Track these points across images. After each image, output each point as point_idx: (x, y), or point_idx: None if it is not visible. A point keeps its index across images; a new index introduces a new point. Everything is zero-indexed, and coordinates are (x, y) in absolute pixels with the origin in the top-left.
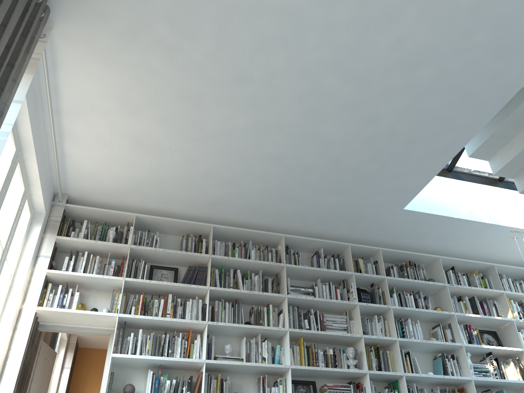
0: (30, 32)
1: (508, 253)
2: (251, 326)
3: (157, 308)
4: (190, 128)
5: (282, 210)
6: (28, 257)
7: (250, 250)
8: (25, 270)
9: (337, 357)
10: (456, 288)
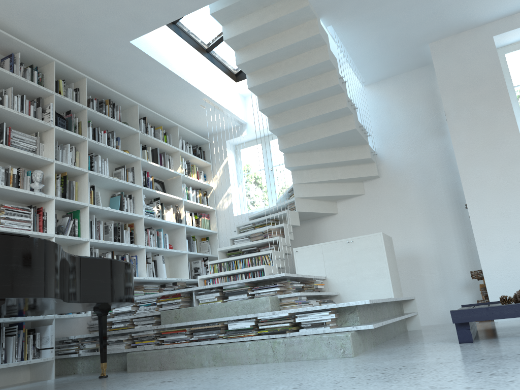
0: None
1: (191, 118)
2: None
3: None
4: None
5: None
6: None
7: None
8: None
9: (20, 179)
10: (145, 137)
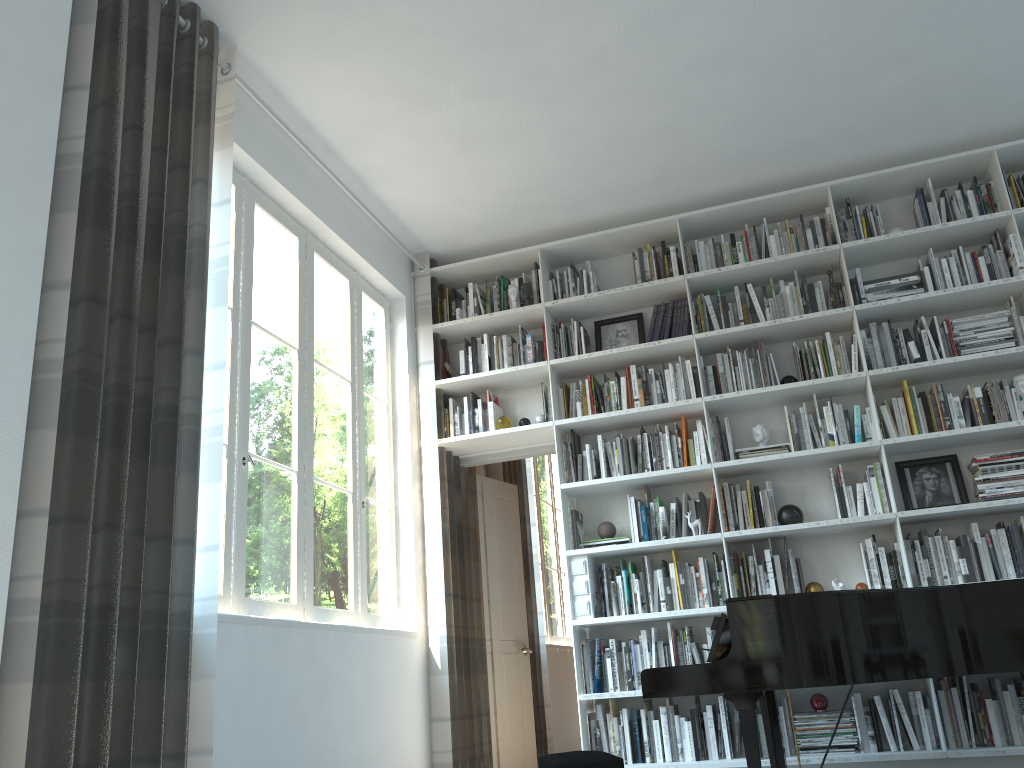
0: (190, 93)
1: None
2: (788, 385)
3: (616, 395)
4: (529, 83)
5: (799, 139)
6: (403, 371)
7: (767, 237)
8: (405, 392)
9: (996, 401)
10: None
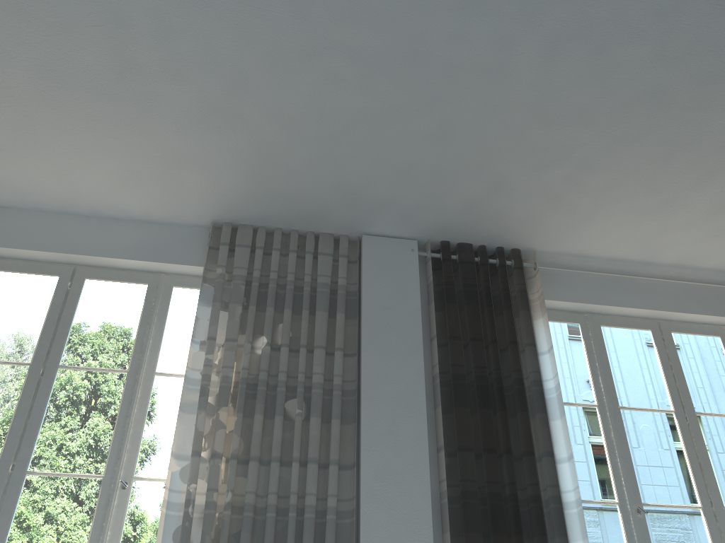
0: (505, 298)
1: None
2: None
3: None
4: None
5: None
6: None
7: None
8: None
9: None
10: None
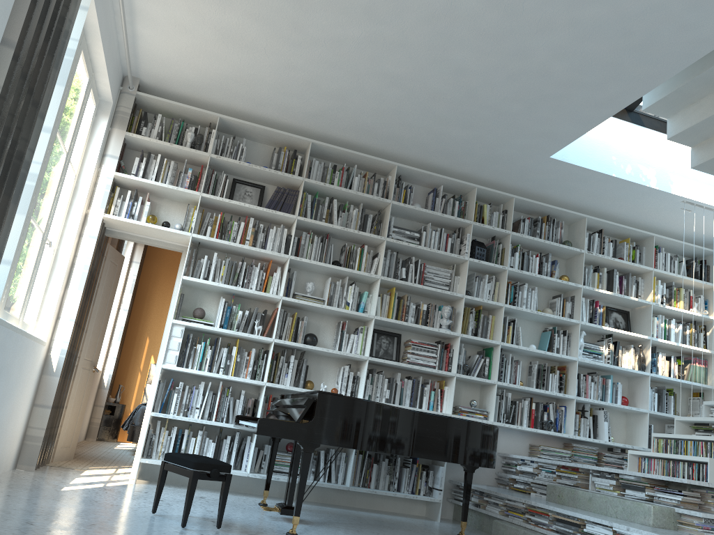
0: None
1: (676, 224)
2: (338, 267)
3: (236, 232)
4: (290, 30)
5: (398, 135)
6: (93, 155)
7: (354, 177)
8: (91, 171)
9: (430, 314)
10: (595, 257)
